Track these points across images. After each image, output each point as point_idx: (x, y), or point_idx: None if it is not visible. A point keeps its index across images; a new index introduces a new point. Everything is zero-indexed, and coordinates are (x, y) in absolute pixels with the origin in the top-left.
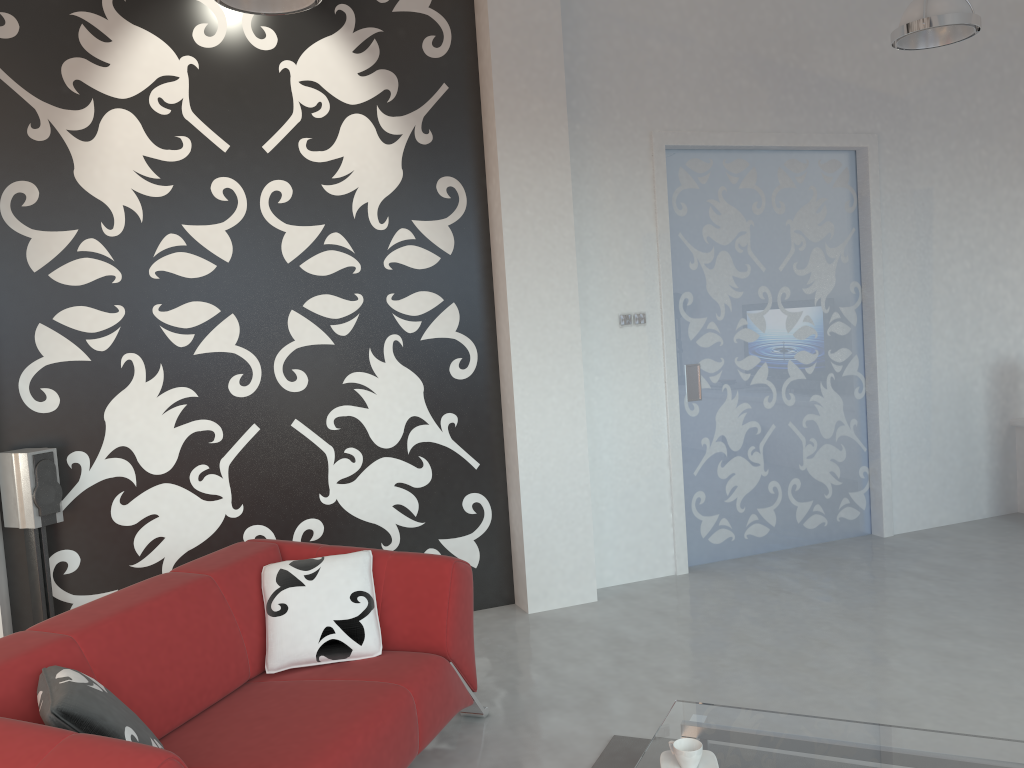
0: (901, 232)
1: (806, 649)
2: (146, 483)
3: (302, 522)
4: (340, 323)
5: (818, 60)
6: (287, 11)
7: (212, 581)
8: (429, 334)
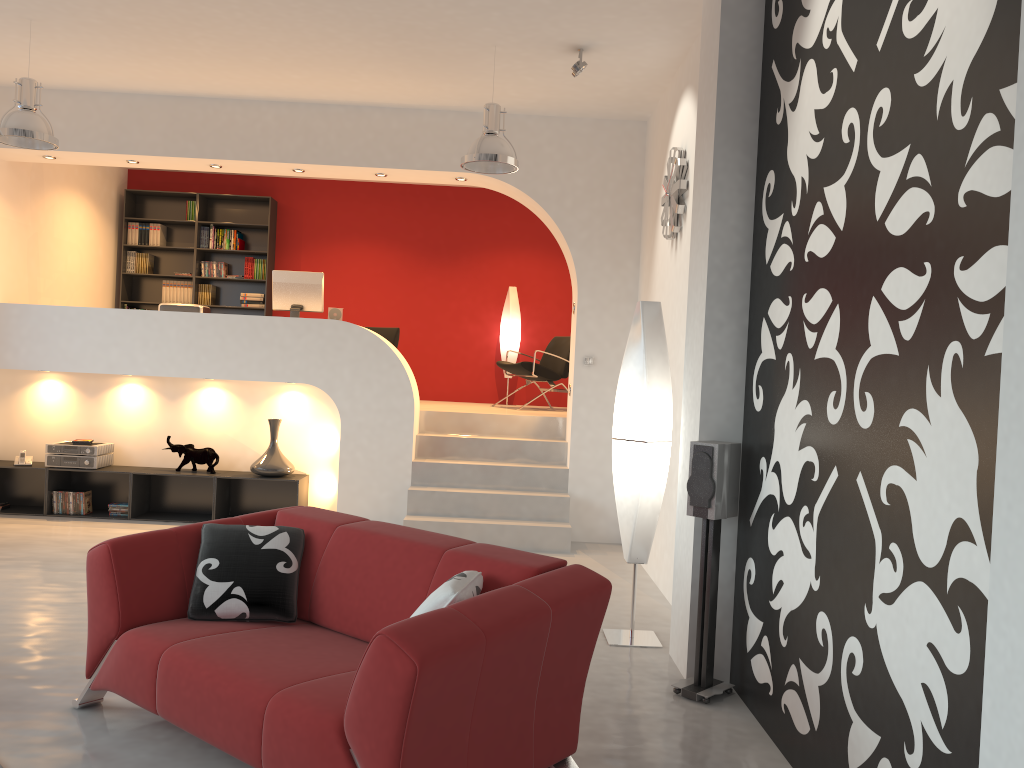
0: None
1: None
2: (782, 511)
3: (849, 637)
4: (905, 318)
5: None
6: None
7: (439, 555)
8: (997, 343)
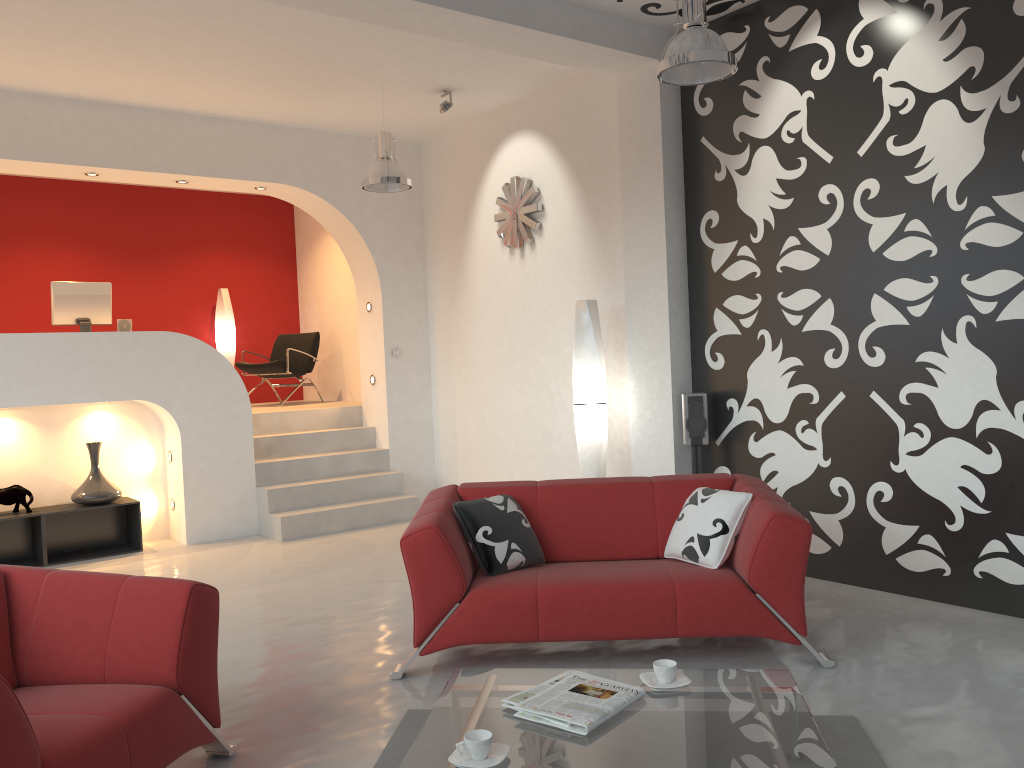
0: None
1: None
2: (768, 428)
3: (874, 483)
4: (915, 305)
5: None
6: (729, 73)
7: (650, 486)
8: (1005, 315)
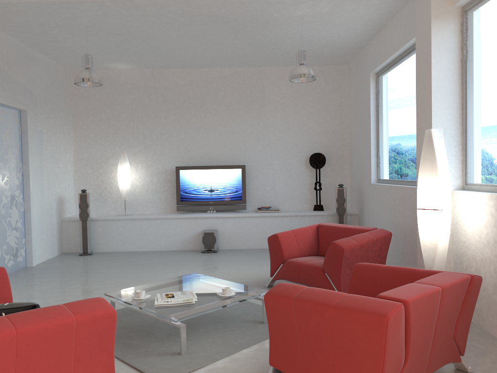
0: (35, 145)
1: (73, 293)
2: None
3: None
4: None
5: (13, 72)
6: None
7: None
8: None
